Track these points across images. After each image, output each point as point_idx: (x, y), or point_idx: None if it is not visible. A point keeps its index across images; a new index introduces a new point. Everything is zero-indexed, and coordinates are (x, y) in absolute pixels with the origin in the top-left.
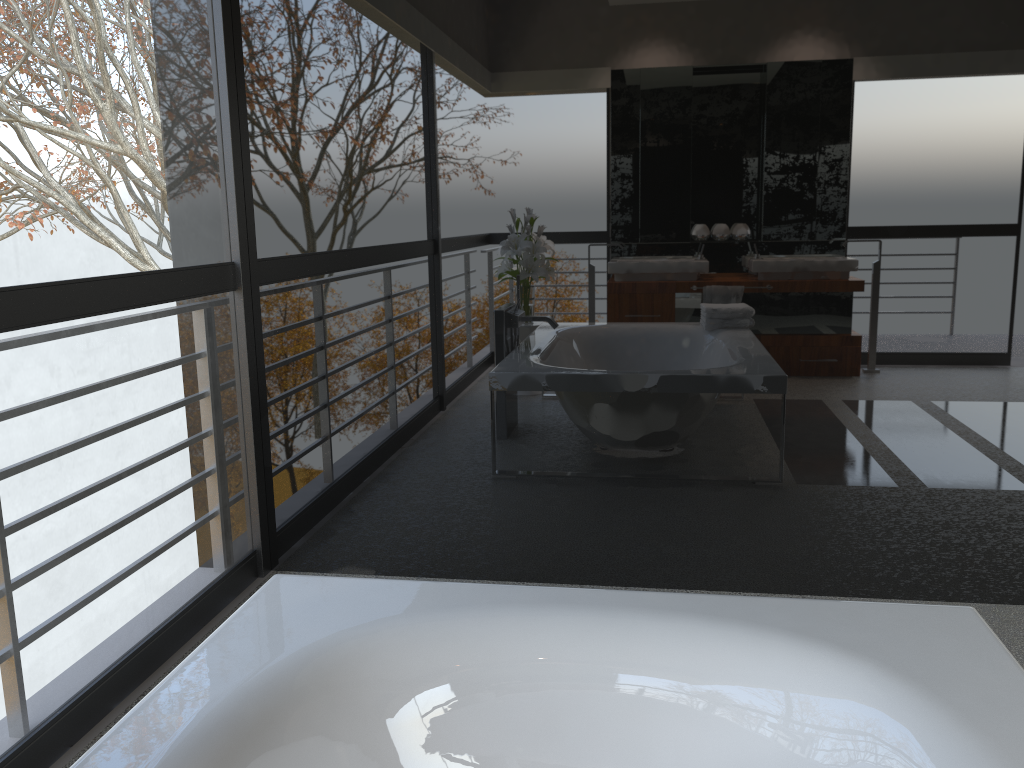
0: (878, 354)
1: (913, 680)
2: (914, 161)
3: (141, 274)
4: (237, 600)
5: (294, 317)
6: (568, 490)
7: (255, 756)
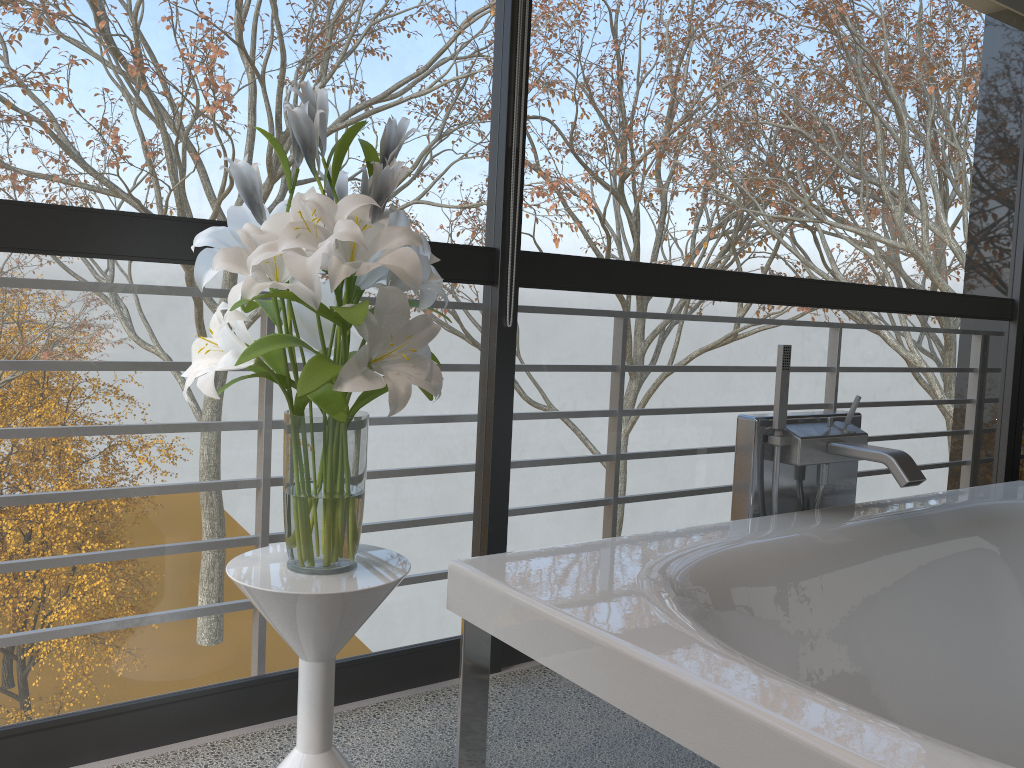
0: None
1: None
2: None
3: (944, 293)
4: None
5: None
6: None
7: (995, 531)
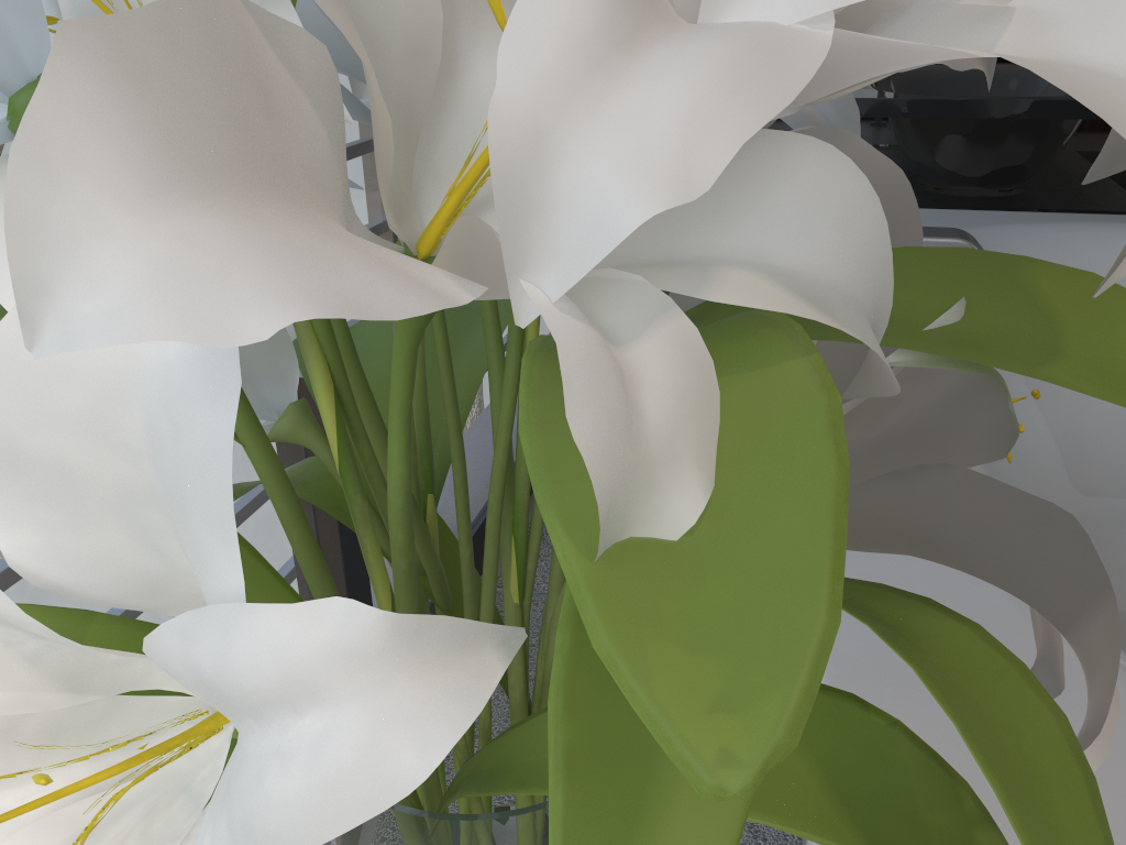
0: None
1: None
2: None
3: None
4: None
5: None
6: (985, 192)
7: None
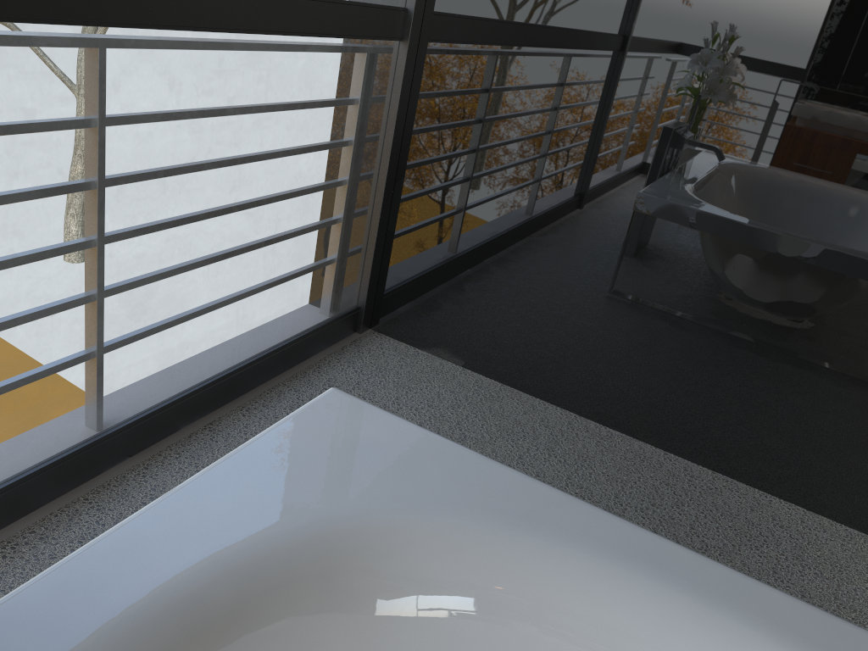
0: None
1: None
2: None
3: None
4: (328, 351)
5: (453, 86)
6: (686, 355)
7: None
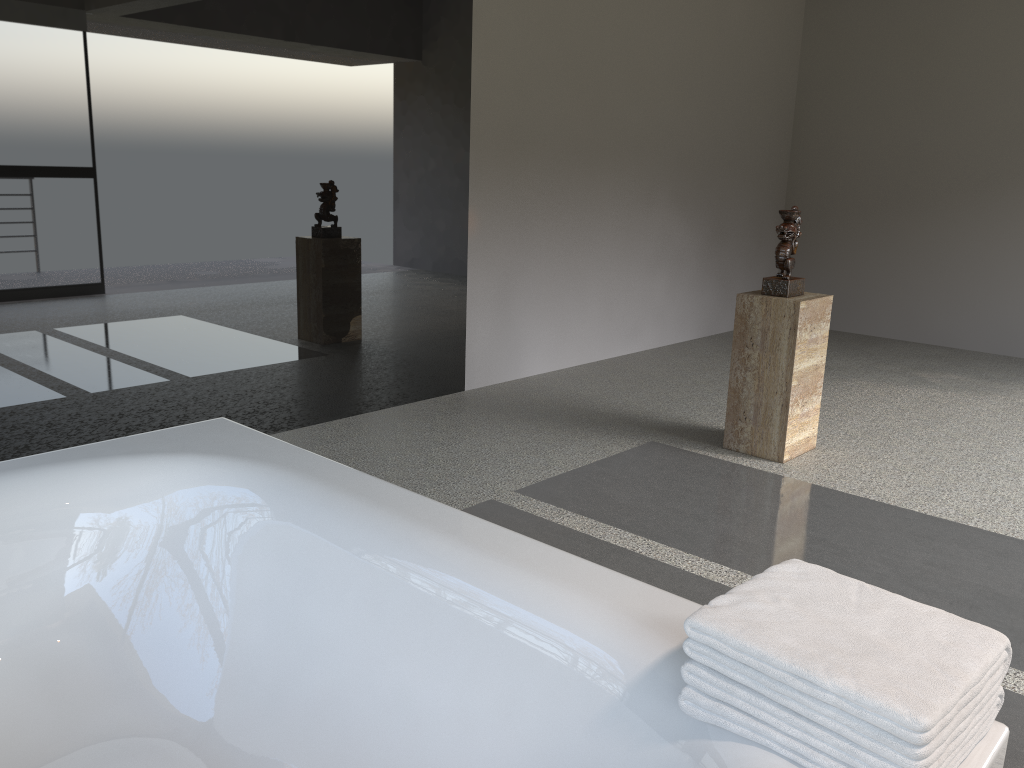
0: (73, 271)
1: (219, 454)
2: (80, 110)
3: None
4: None
5: None
6: None
7: None
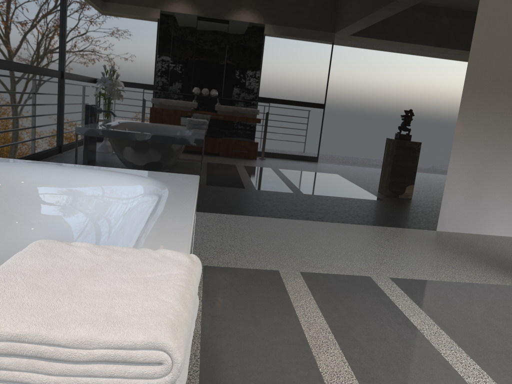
0: (217, 118)
1: (161, 181)
2: (233, 47)
3: None
4: None
5: None
6: (94, 163)
7: None
